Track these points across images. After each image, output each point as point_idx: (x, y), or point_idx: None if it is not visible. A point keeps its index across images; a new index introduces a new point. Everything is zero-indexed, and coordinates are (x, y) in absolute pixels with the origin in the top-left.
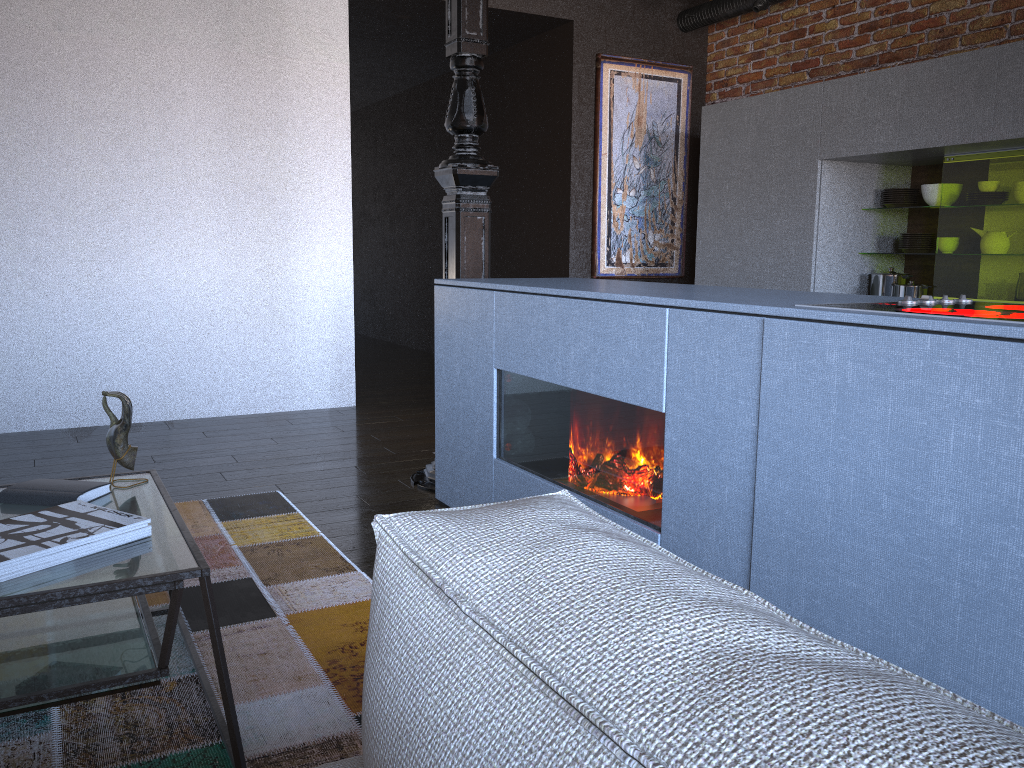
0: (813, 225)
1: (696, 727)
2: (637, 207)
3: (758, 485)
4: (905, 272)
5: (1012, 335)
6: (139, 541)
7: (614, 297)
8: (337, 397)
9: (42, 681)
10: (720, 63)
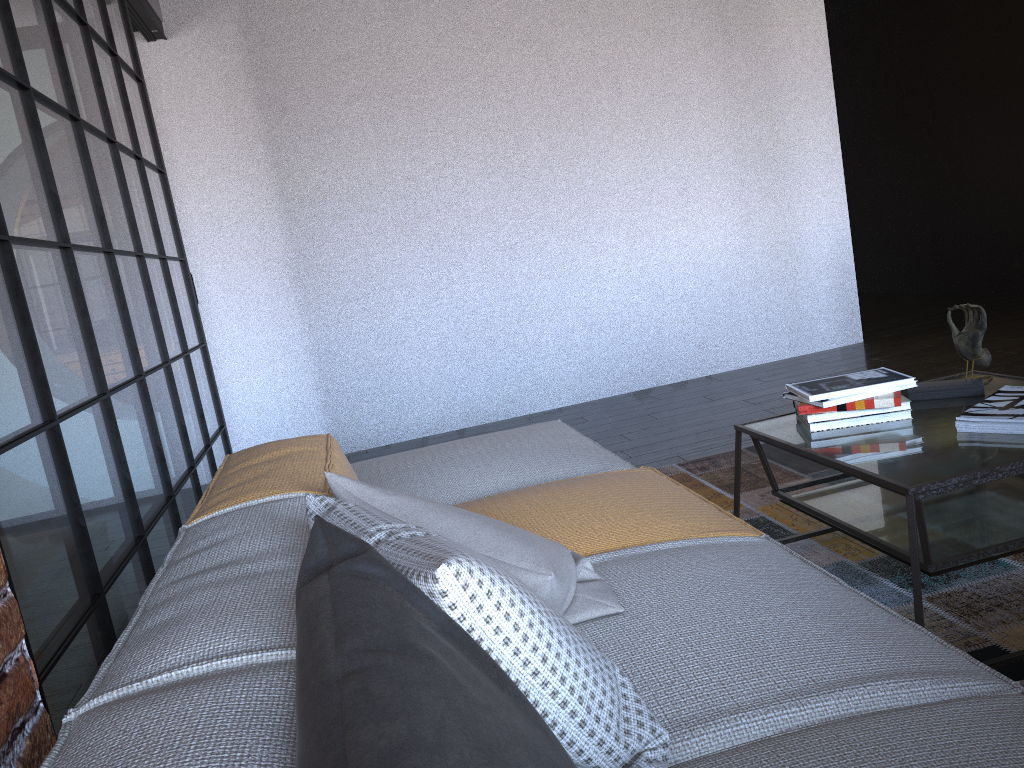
0: None
1: None
2: None
3: None
4: None
5: None
6: None
7: None
8: (845, 336)
9: None
10: None
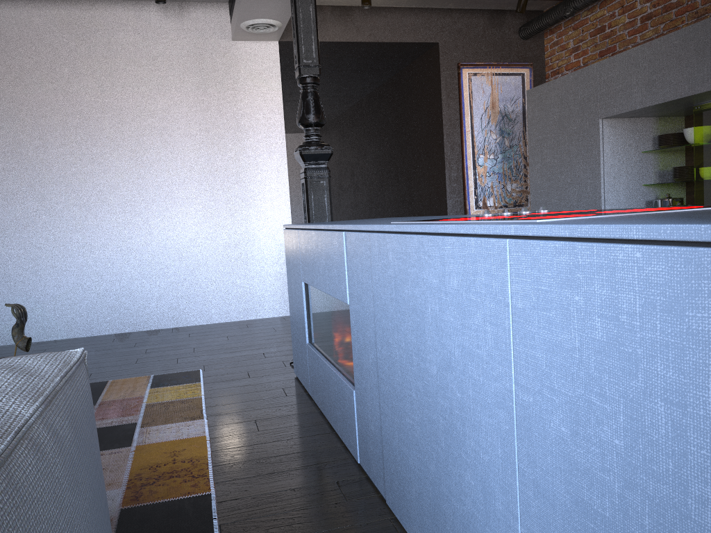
0: (600, 167)
1: None
2: (496, 166)
3: (377, 352)
4: (687, 196)
5: (440, 231)
6: None
7: (328, 227)
8: (285, 309)
9: None
10: (553, 58)
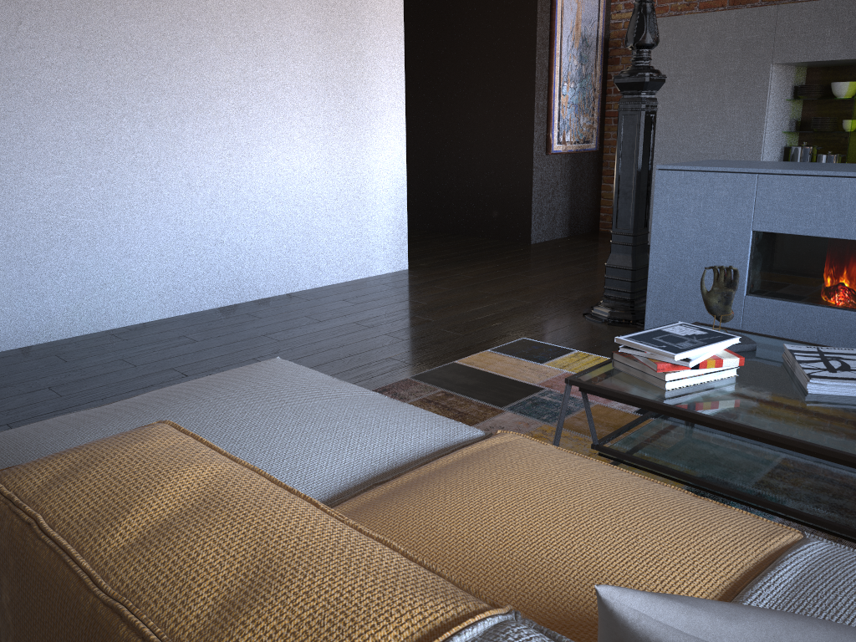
0: (764, 112)
1: None
2: (574, 96)
3: None
4: (799, 144)
5: None
6: None
7: None
8: (396, 263)
9: None
10: None
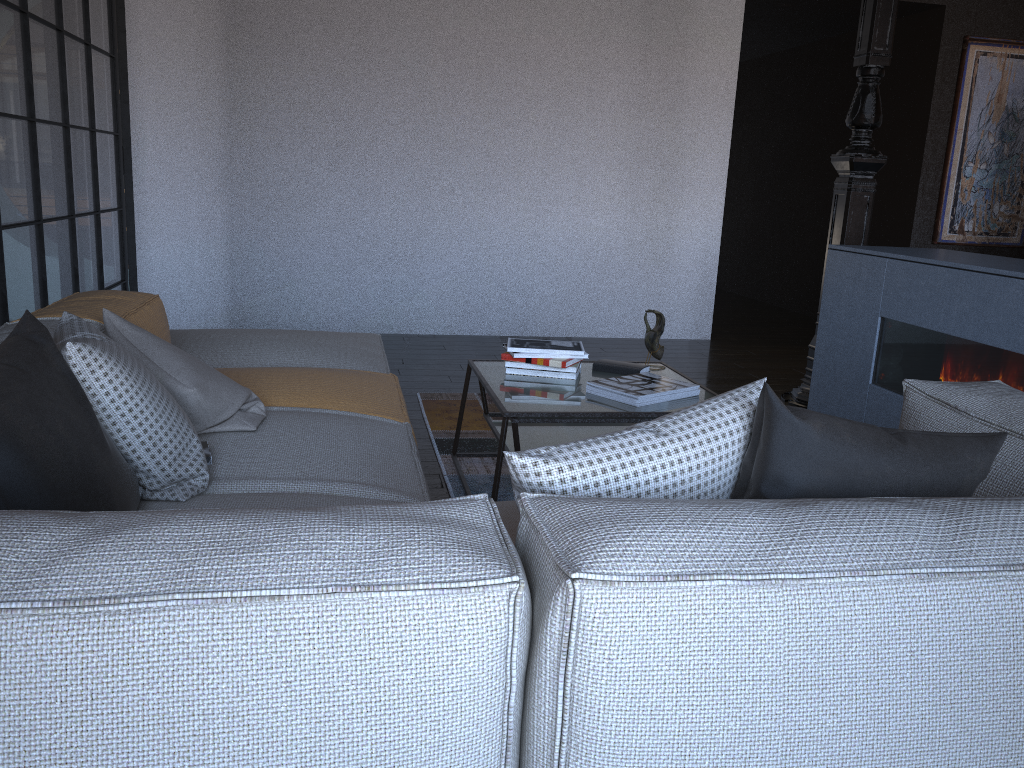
0: None
1: None
2: (986, 179)
3: None
4: None
5: None
6: (694, 397)
7: (998, 272)
8: (696, 331)
9: None
10: None
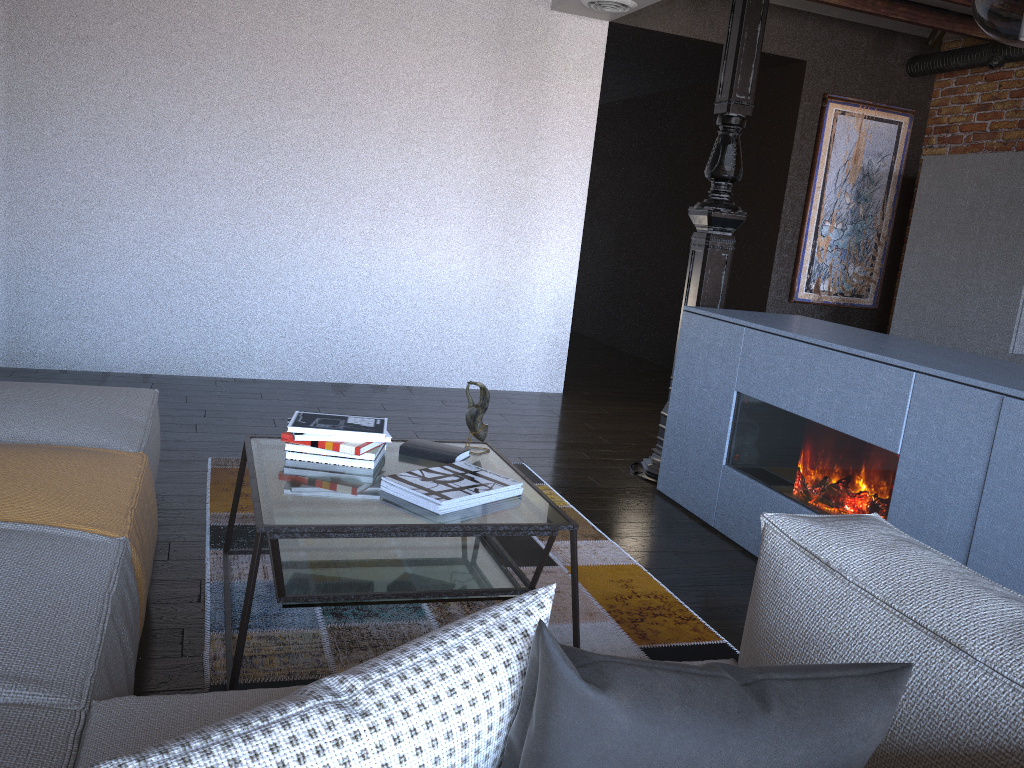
0: (1022, 283)
1: (1015, 652)
2: (842, 239)
3: (978, 524)
4: None
5: None
6: (516, 497)
7: (864, 354)
8: (548, 383)
9: (450, 583)
10: (943, 109)
